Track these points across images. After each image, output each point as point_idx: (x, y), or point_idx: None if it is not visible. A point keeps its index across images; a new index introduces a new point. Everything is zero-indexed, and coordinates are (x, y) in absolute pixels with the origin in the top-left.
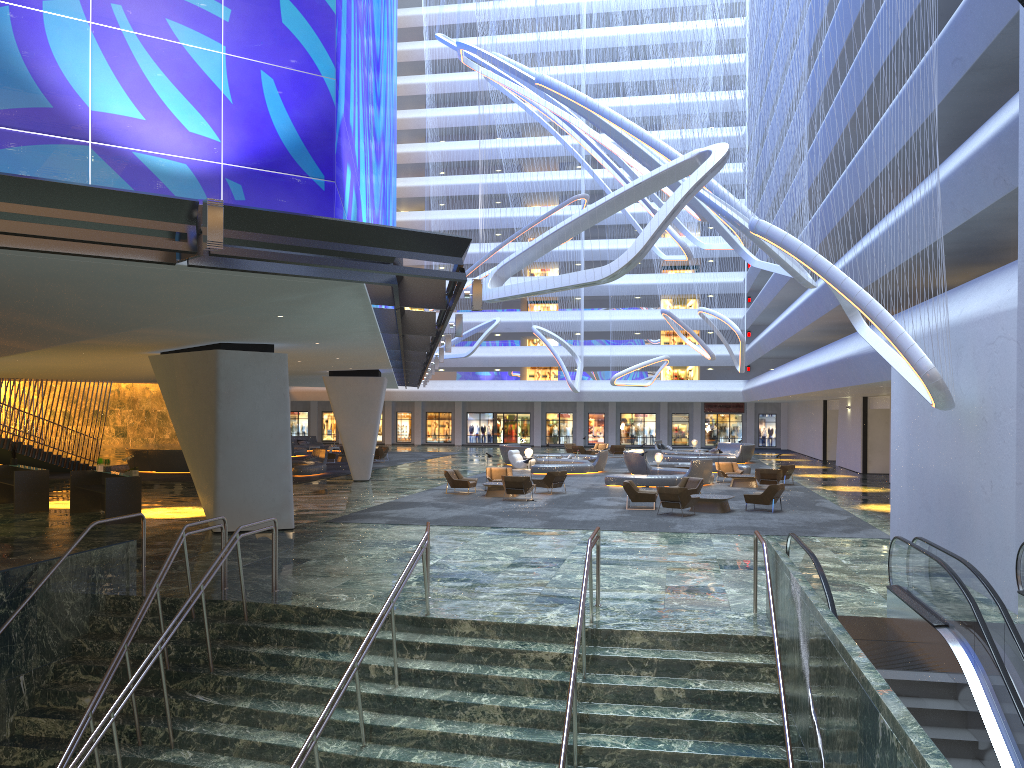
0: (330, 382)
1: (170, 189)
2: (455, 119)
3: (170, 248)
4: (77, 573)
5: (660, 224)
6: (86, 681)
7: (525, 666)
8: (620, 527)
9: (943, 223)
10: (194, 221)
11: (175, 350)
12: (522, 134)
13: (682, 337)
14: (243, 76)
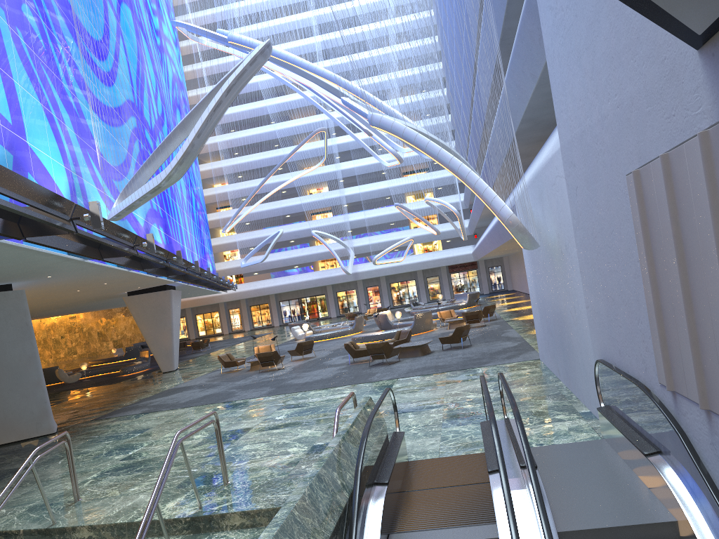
0: (129, 300)
1: None
2: None
3: None
4: None
5: (204, 121)
6: None
7: None
8: (329, 384)
9: (524, 91)
10: None
11: None
12: (286, 93)
13: (414, 221)
14: None
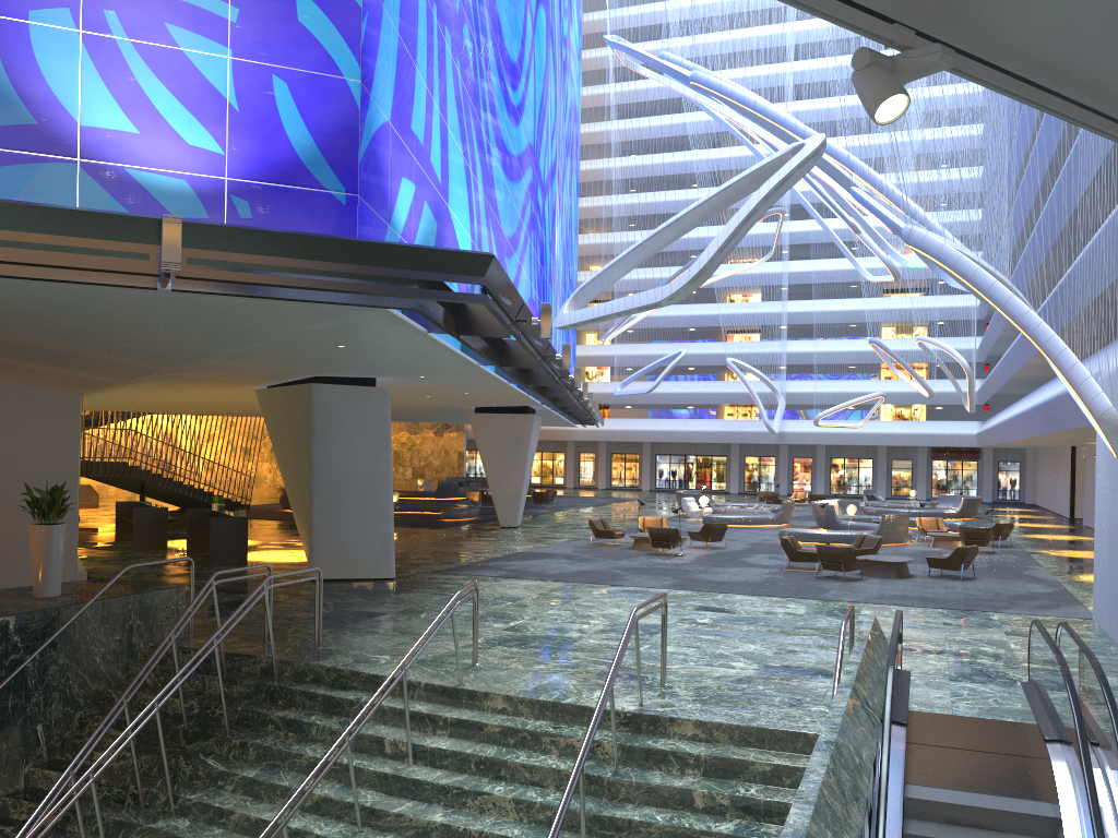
0: (475, 419)
1: (166, 208)
2: (646, 130)
3: (129, 271)
4: (110, 619)
5: (730, 233)
6: (108, 735)
7: (554, 752)
8: (760, 591)
9: None
10: (158, 241)
11: (279, 384)
12: (722, 144)
13: (895, 371)
14: (252, 81)
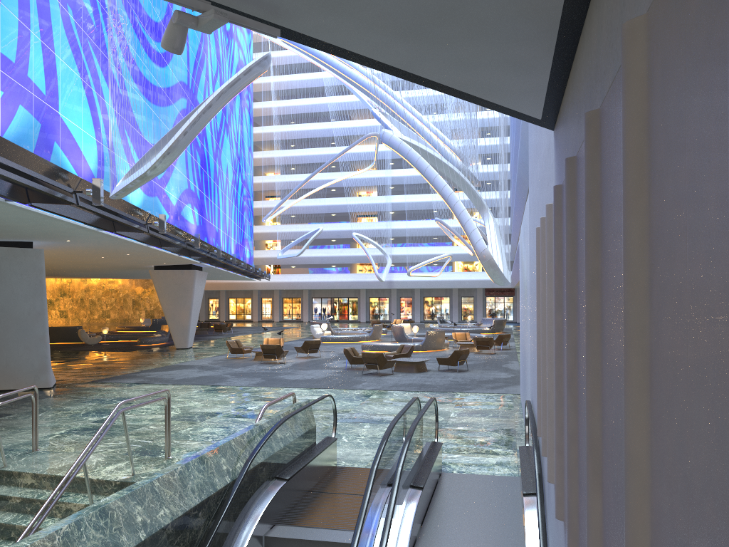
0: (154, 274)
1: None
2: (298, 82)
3: None
4: None
5: (192, 121)
6: None
7: (59, 516)
8: (314, 385)
9: None
10: None
11: None
12: (350, 93)
13: (452, 239)
14: None
